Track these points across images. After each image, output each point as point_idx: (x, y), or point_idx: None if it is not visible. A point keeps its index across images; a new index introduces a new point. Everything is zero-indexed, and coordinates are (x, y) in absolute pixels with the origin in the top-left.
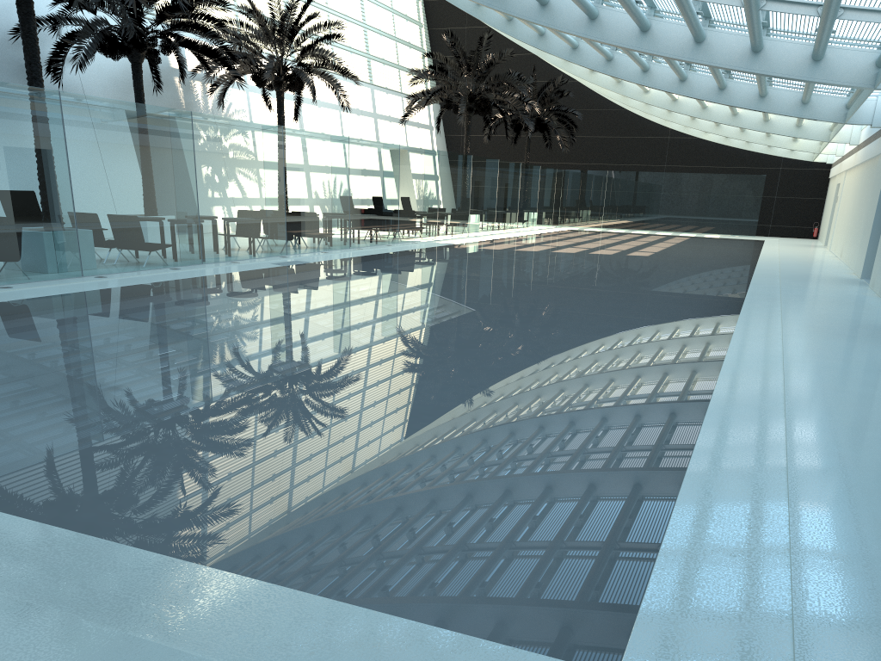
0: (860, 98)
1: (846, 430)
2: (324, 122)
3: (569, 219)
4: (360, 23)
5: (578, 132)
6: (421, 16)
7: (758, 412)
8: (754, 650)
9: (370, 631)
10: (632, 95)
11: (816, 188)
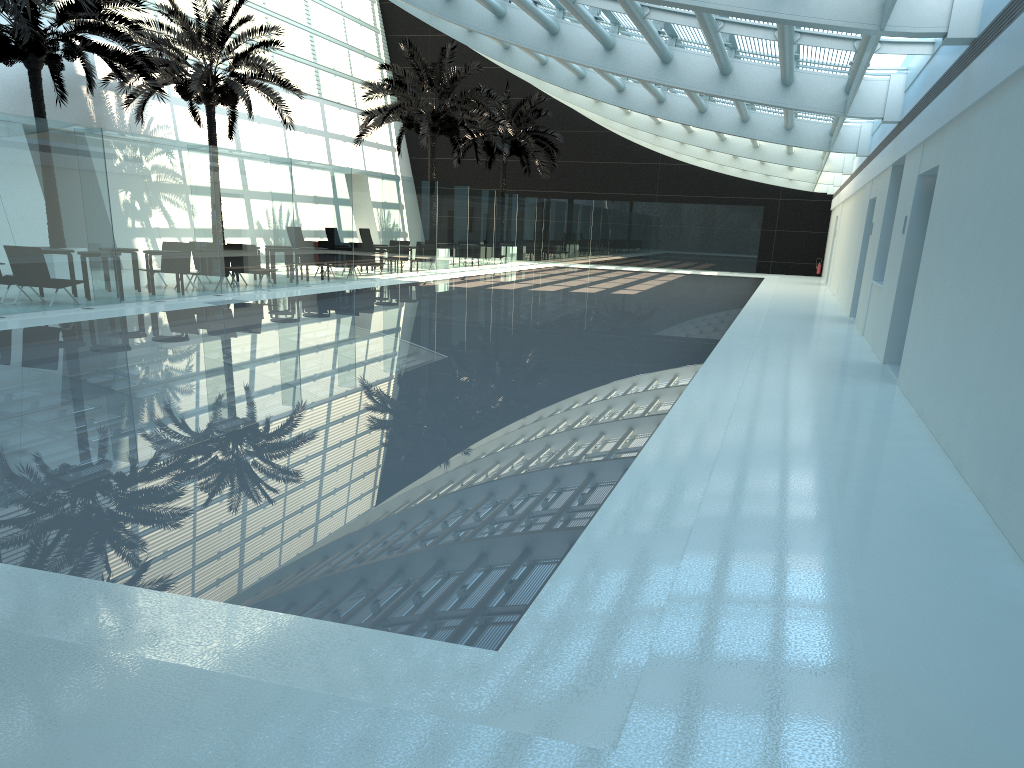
0: (838, 125)
1: (775, 456)
2: (266, 141)
3: (553, 255)
4: (305, 27)
5: (560, 156)
6: (377, 21)
7: (697, 442)
8: (624, 628)
9: (273, 627)
10: (613, 116)
11: (817, 221)
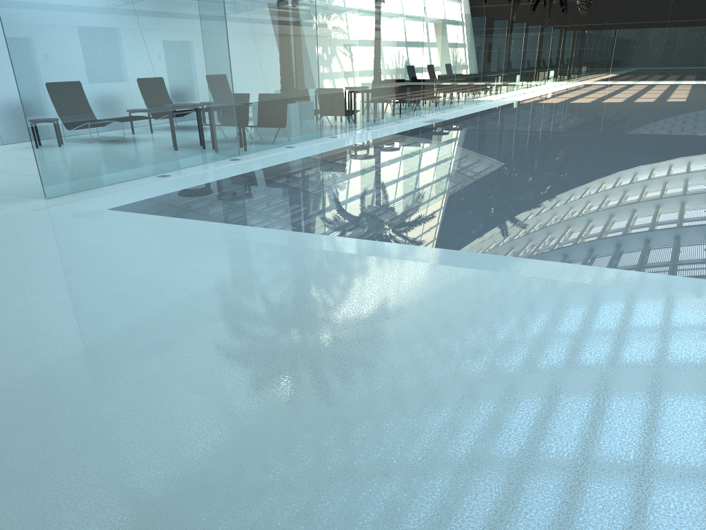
0: None
1: None
2: None
3: (579, 75)
4: None
5: None
6: None
7: None
8: None
9: None
10: None
11: None
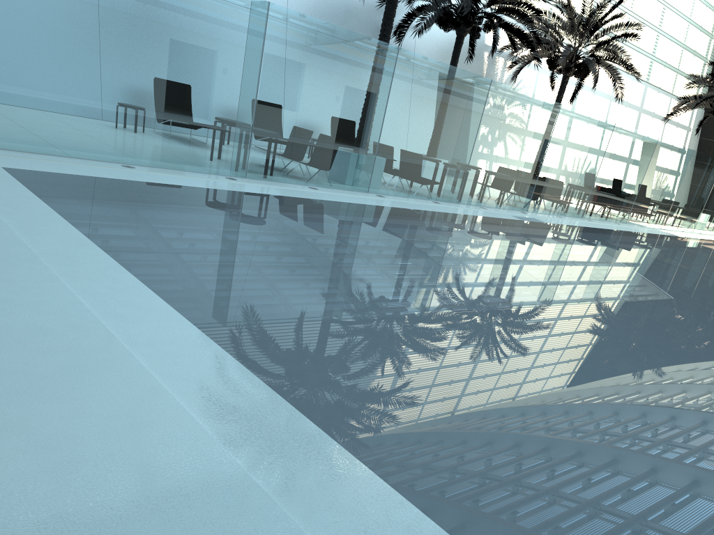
0: None
1: None
2: (593, 108)
3: None
4: (656, 28)
5: None
6: None
7: None
8: None
9: None
10: None
11: None
